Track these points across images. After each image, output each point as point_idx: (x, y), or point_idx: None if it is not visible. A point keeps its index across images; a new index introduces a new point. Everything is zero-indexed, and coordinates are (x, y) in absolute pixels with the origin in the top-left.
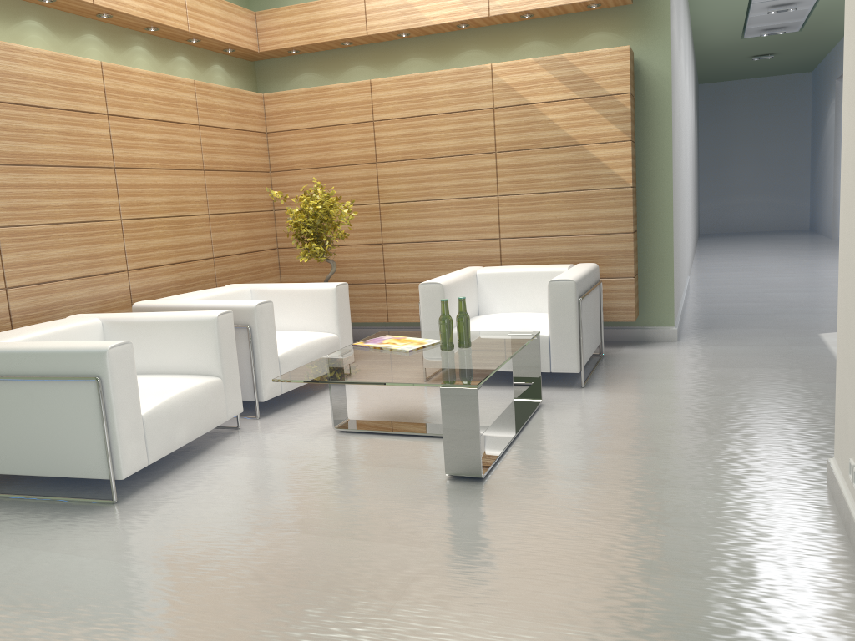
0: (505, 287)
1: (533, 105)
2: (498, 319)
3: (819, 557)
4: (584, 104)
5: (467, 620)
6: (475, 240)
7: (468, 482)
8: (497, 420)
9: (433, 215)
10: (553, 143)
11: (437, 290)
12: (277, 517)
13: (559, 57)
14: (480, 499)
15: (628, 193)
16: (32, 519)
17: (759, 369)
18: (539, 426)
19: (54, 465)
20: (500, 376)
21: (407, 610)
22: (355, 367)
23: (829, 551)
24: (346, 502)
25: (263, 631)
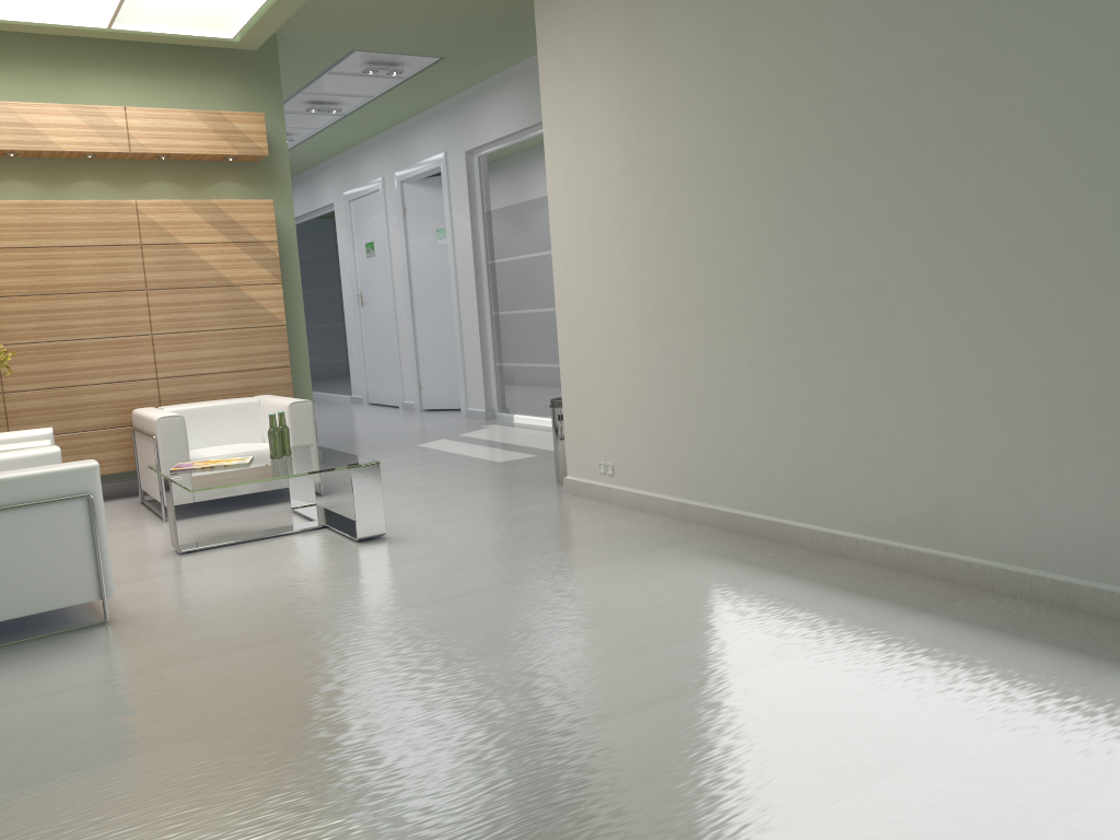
0: (198, 423)
1: (186, 245)
2: (220, 449)
3: (610, 509)
4: (237, 248)
5: (518, 562)
6: (128, 382)
7: (378, 540)
8: (313, 517)
9: (74, 357)
10: (209, 283)
11: (178, 422)
12: (291, 582)
13: (208, 202)
14: (407, 541)
15: (283, 330)
16: (50, 649)
17: (423, 466)
18: (348, 514)
19: (22, 603)
20: (229, 505)
21: (482, 570)
22: (239, 475)
23: (610, 507)
24: (320, 566)
25: (429, 596)
